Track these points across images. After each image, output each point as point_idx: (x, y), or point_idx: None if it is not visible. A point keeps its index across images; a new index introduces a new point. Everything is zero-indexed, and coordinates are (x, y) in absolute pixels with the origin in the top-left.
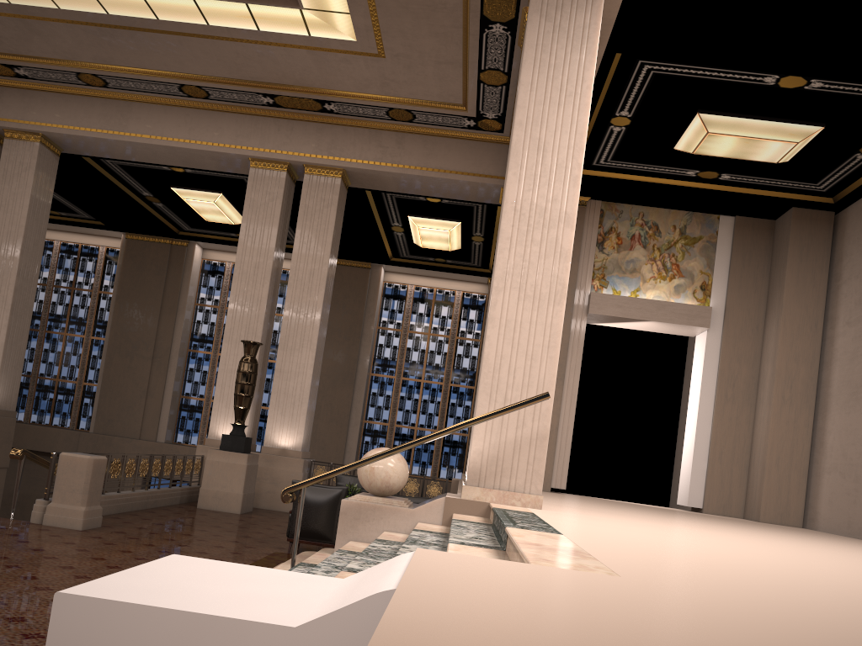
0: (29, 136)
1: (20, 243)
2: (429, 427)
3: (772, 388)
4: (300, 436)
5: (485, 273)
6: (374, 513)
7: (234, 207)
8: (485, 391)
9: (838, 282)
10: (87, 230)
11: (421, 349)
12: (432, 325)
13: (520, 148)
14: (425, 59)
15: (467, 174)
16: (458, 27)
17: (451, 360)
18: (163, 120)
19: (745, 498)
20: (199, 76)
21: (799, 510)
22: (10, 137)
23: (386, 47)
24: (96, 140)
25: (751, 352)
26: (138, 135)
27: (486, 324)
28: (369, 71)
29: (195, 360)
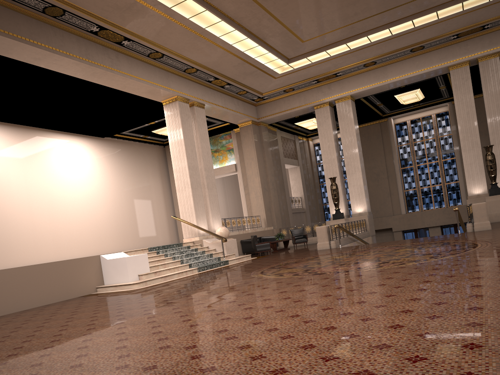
0: (345, 98)
1: (356, 143)
2: None
3: None
4: None
5: None
6: None
7: (421, 92)
8: None
9: None
10: (338, 131)
11: None
12: None
13: None
14: None
15: None
16: None
17: None
18: (402, 67)
19: None
20: (421, 41)
21: None
22: (337, 102)
23: None
24: (374, 88)
25: None
26: (393, 78)
27: None
28: None
29: (406, 172)
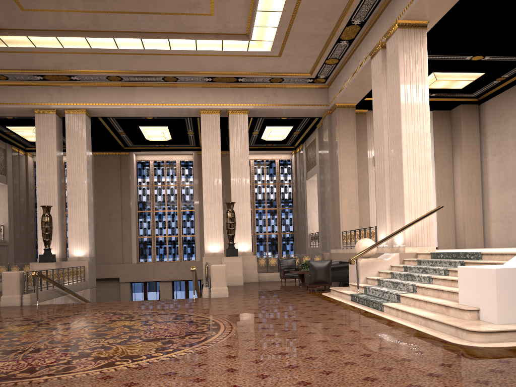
0: (79, 111)
1: (86, 168)
2: (273, 232)
3: (463, 188)
4: (250, 244)
5: (291, 148)
6: (373, 264)
7: (169, 132)
8: (407, 209)
9: (484, 136)
10: None
11: (262, 192)
12: (266, 179)
13: (404, 108)
14: (300, 56)
15: (310, 105)
16: (323, 42)
17: (279, 196)
18: (152, 95)
19: (455, 239)
20: (176, 71)
21: (481, 240)
22: (68, 113)
23: (284, 52)
24: (116, 109)
25: (448, 173)
26: (140, 104)
27: (400, 181)
28: (269, 63)
29: (142, 216)
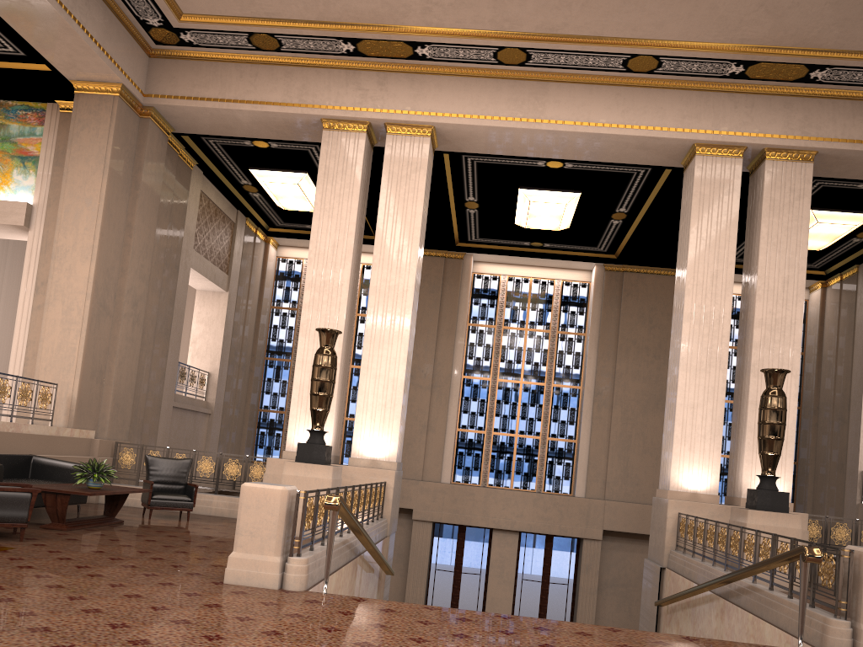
0: (417, 130)
1: (415, 259)
2: None
3: None
4: (789, 483)
5: (818, 276)
6: None
7: (575, 209)
8: None
9: None
10: None
11: (733, 366)
12: None
13: None
14: None
15: None
16: None
17: None
18: (588, 102)
19: None
20: (667, 42)
21: None
22: (394, 132)
23: None
24: (500, 131)
25: None
26: (558, 121)
27: None
28: None
29: (471, 388)
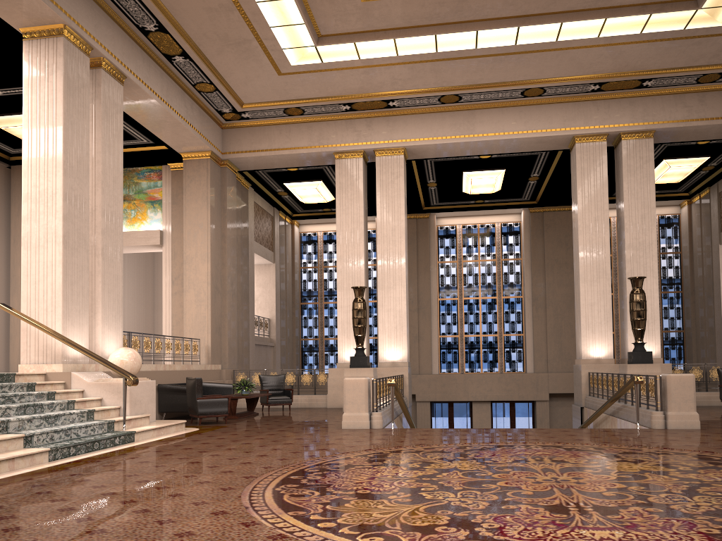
0: (395, 151)
1: (403, 234)
2: None
3: None
4: (658, 346)
5: (684, 197)
6: None
7: (502, 179)
8: None
9: None
10: None
11: None
12: None
13: None
14: None
15: None
16: None
17: (658, 272)
18: (502, 119)
19: None
20: (547, 79)
21: None
22: (380, 155)
23: None
24: (447, 145)
25: None
26: (484, 134)
27: None
28: (711, 48)
29: (445, 306)
